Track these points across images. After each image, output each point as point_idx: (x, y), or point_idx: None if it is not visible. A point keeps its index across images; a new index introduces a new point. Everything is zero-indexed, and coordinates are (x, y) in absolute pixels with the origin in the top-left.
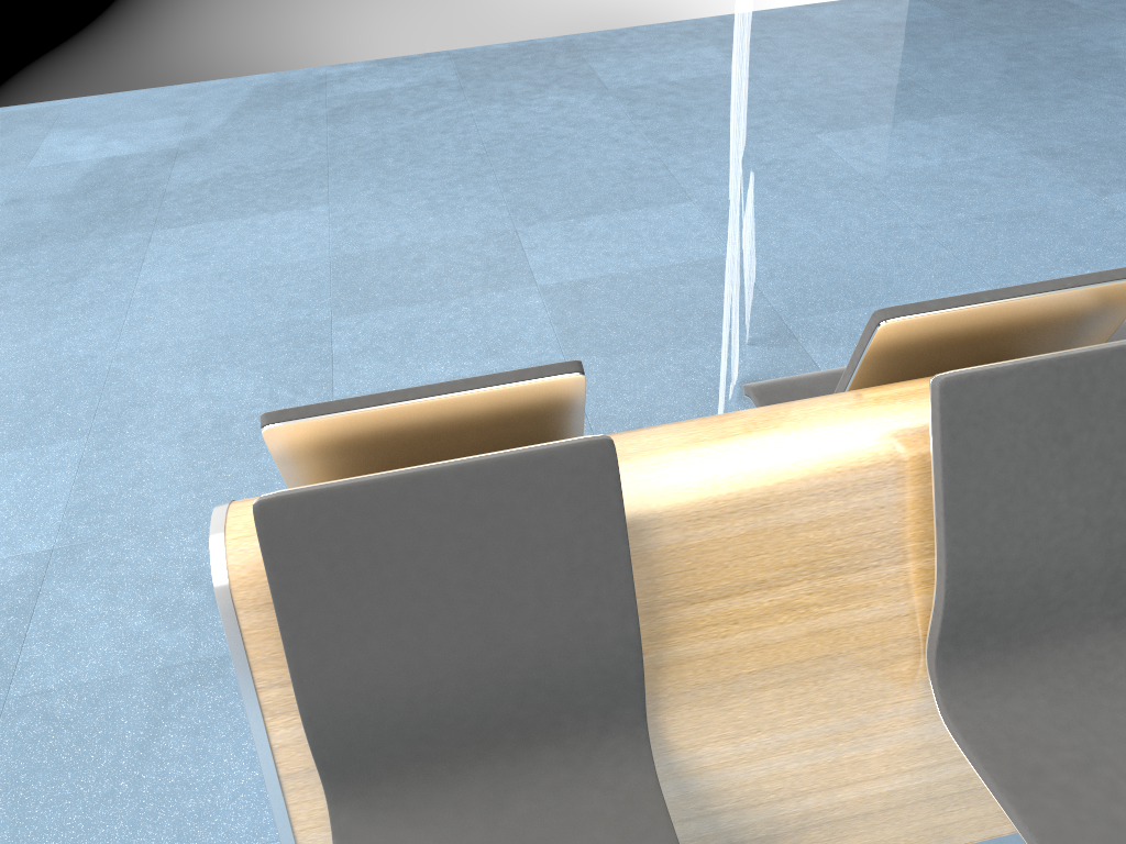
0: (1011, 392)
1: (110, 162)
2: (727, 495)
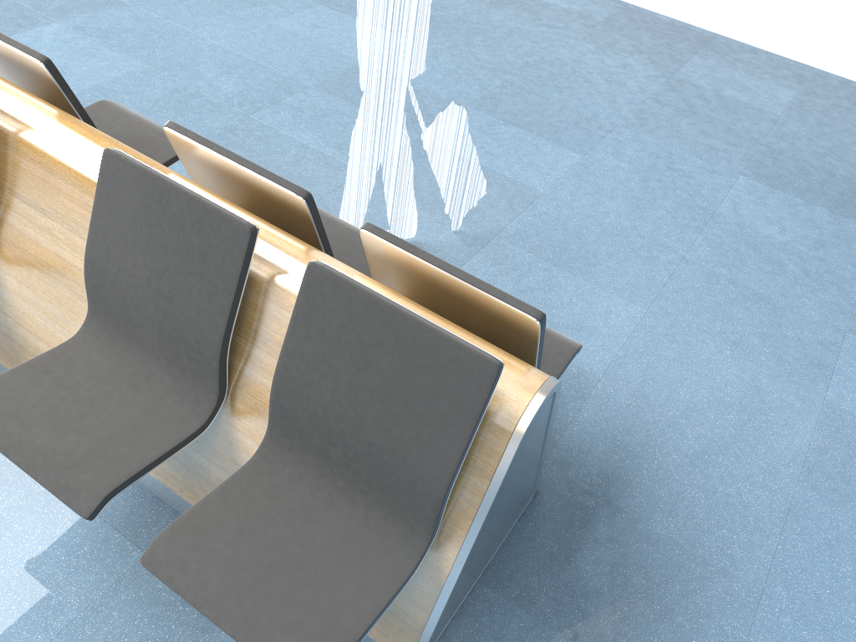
0: (131, 178)
1: None
2: (40, 152)
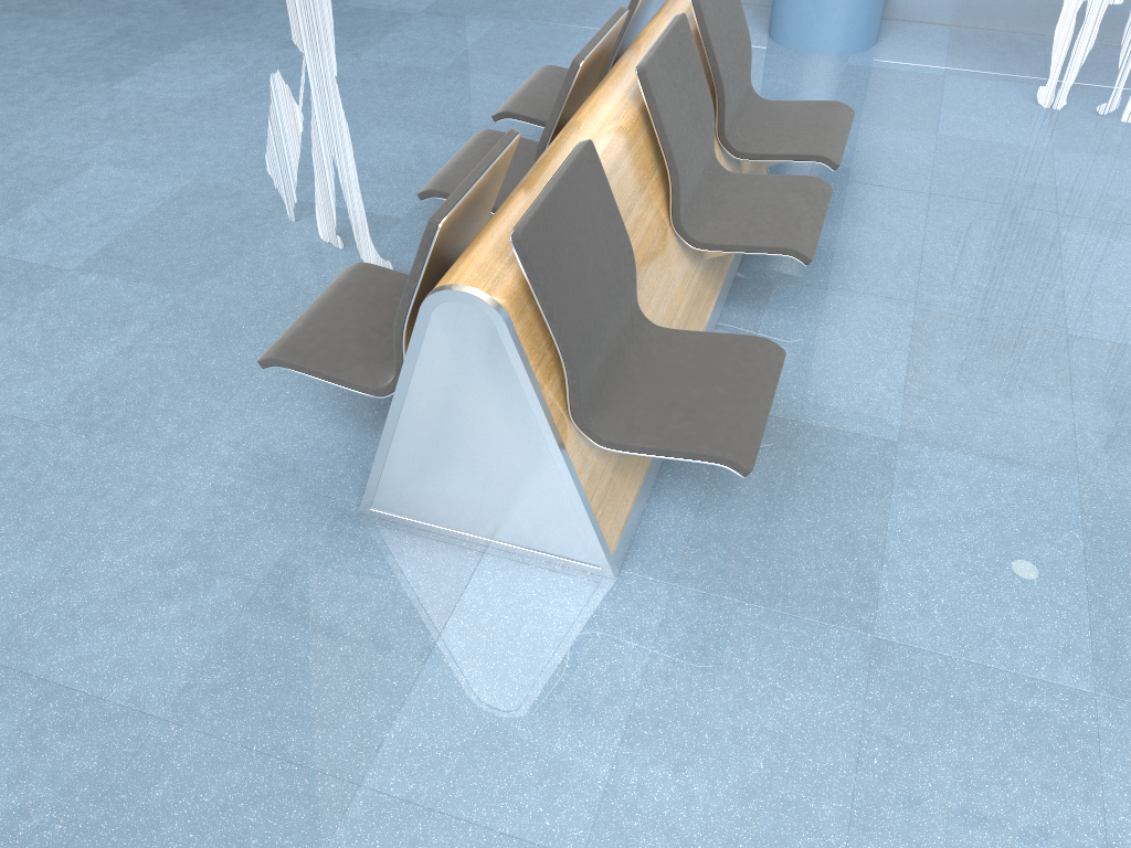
0: (658, 66)
1: None
2: (606, 165)
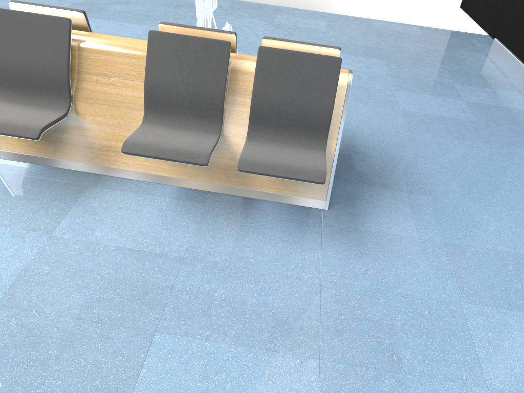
0: (166, 39)
1: None
2: (101, 48)
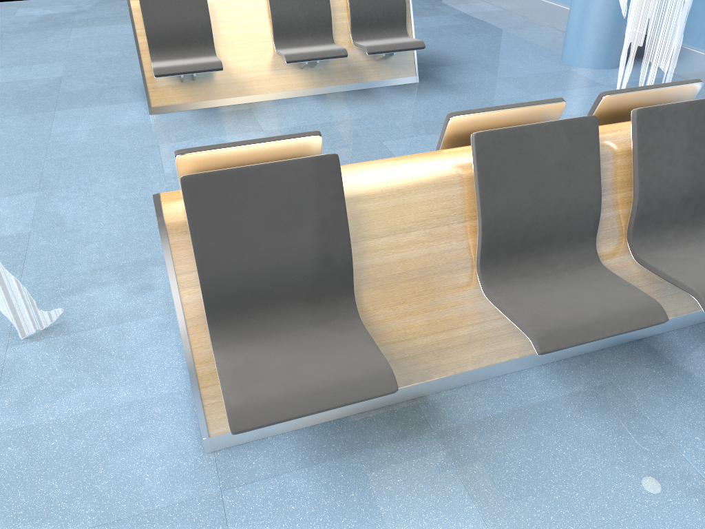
0: None
1: (48, 15)
2: None
